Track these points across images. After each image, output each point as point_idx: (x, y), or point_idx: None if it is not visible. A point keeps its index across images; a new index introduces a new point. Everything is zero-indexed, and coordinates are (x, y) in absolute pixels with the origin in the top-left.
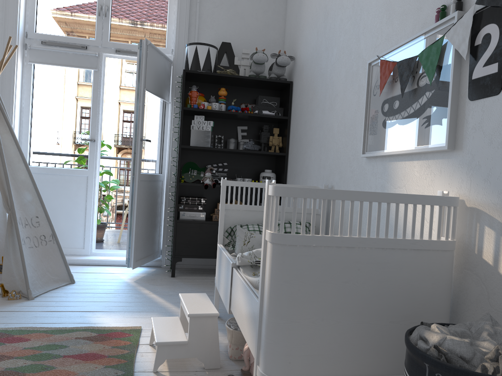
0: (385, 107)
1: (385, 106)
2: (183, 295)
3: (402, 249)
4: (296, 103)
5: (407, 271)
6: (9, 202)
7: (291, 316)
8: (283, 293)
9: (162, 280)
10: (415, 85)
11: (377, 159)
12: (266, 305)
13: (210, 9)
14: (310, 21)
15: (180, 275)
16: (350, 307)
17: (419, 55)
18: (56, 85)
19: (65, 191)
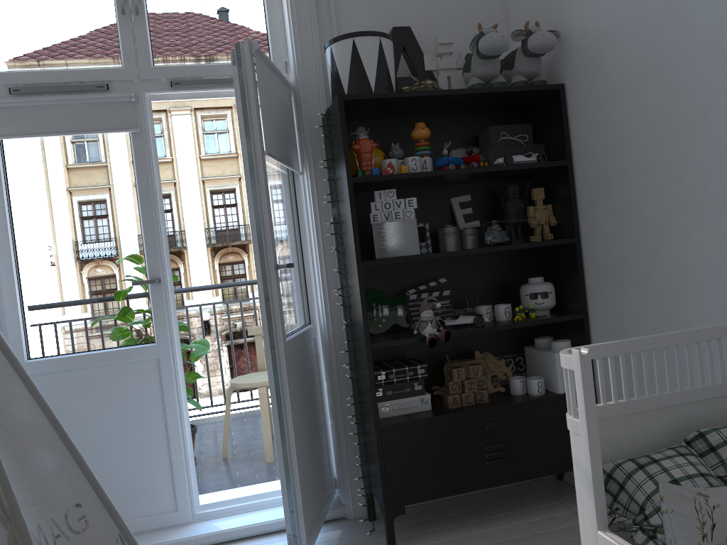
0: None
1: None
2: None
3: None
4: (588, 127)
5: None
6: (3, 500)
7: None
8: None
9: None
10: None
11: None
12: None
13: None
14: None
15: (404, 542)
16: None
17: None
18: (57, 178)
19: (116, 399)
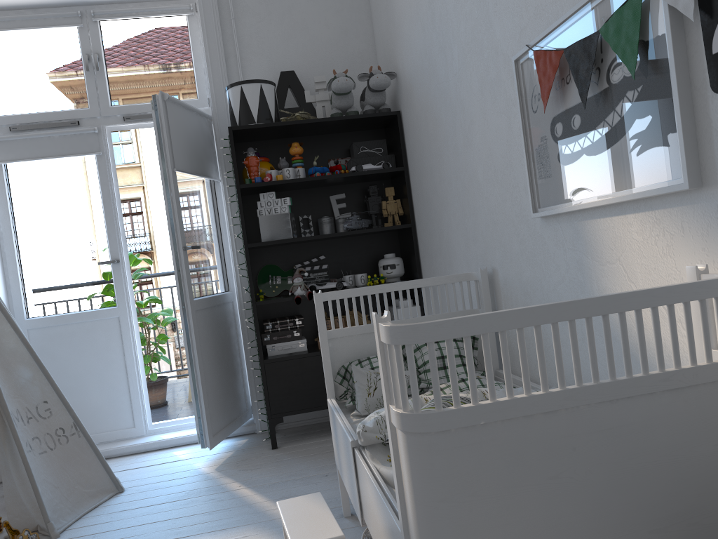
0: (558, 129)
1: (556, 128)
2: (283, 506)
3: (647, 395)
4: (411, 143)
5: (663, 433)
6: None
7: None
8: (442, 523)
9: (258, 458)
10: (605, 84)
11: (560, 219)
12: None
13: (253, 25)
14: (408, 12)
15: (286, 443)
16: (572, 521)
17: (601, 29)
18: (45, 189)
19: (89, 346)
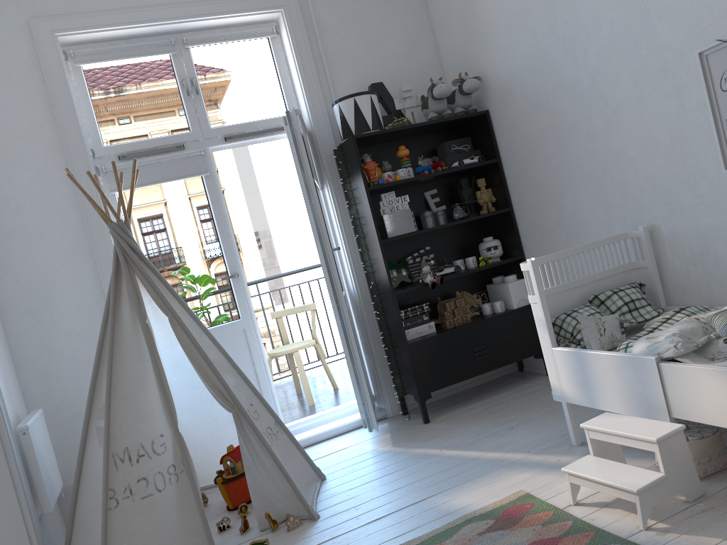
0: None
1: None
2: (593, 424)
3: None
4: (508, 136)
5: None
6: (227, 396)
7: None
8: None
9: (423, 431)
10: None
11: None
12: None
13: (335, 43)
14: (507, 23)
15: (433, 418)
16: None
17: None
18: (158, 214)
19: None
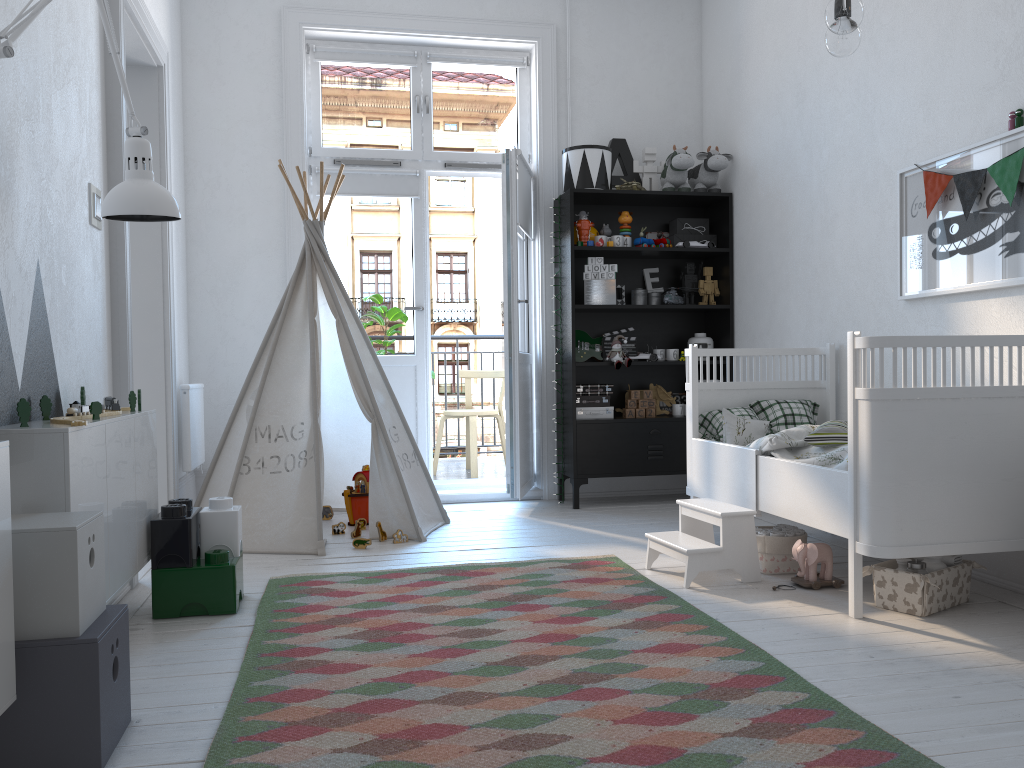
0: (936, 232)
1: (935, 231)
2: (686, 501)
3: (1010, 398)
4: (744, 226)
5: (1016, 422)
6: (370, 406)
7: (899, 477)
8: (888, 454)
9: (566, 512)
10: (985, 205)
11: (925, 301)
12: (867, 470)
13: (586, 87)
14: (764, 103)
15: (585, 506)
16: (959, 465)
17: (989, 168)
18: (359, 227)
19: None
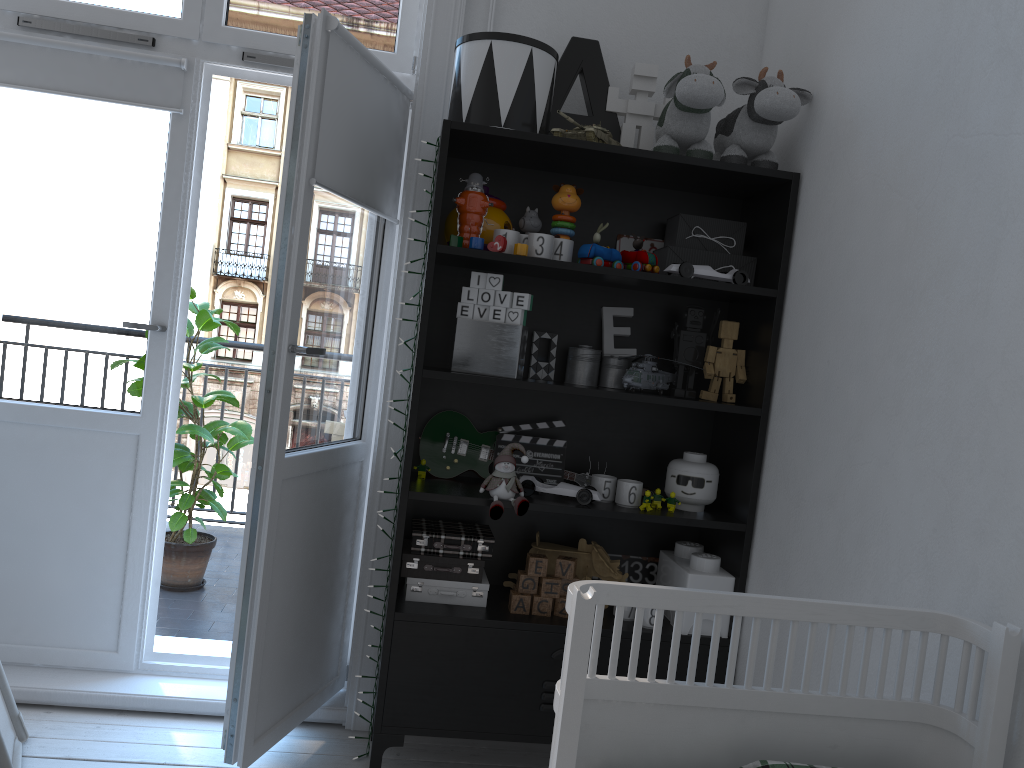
0: None
1: None
2: None
3: None
4: (814, 247)
5: None
6: None
7: None
8: None
9: None
10: None
11: None
12: None
13: None
14: None
15: None
16: None
17: None
18: (58, 156)
19: (69, 478)
